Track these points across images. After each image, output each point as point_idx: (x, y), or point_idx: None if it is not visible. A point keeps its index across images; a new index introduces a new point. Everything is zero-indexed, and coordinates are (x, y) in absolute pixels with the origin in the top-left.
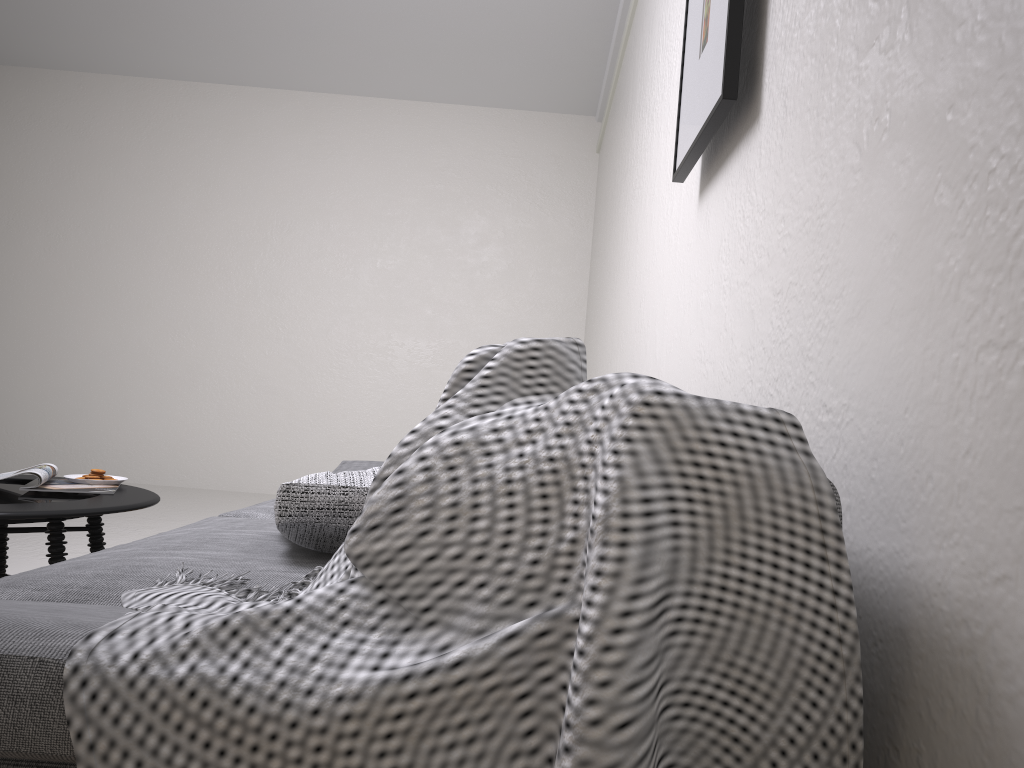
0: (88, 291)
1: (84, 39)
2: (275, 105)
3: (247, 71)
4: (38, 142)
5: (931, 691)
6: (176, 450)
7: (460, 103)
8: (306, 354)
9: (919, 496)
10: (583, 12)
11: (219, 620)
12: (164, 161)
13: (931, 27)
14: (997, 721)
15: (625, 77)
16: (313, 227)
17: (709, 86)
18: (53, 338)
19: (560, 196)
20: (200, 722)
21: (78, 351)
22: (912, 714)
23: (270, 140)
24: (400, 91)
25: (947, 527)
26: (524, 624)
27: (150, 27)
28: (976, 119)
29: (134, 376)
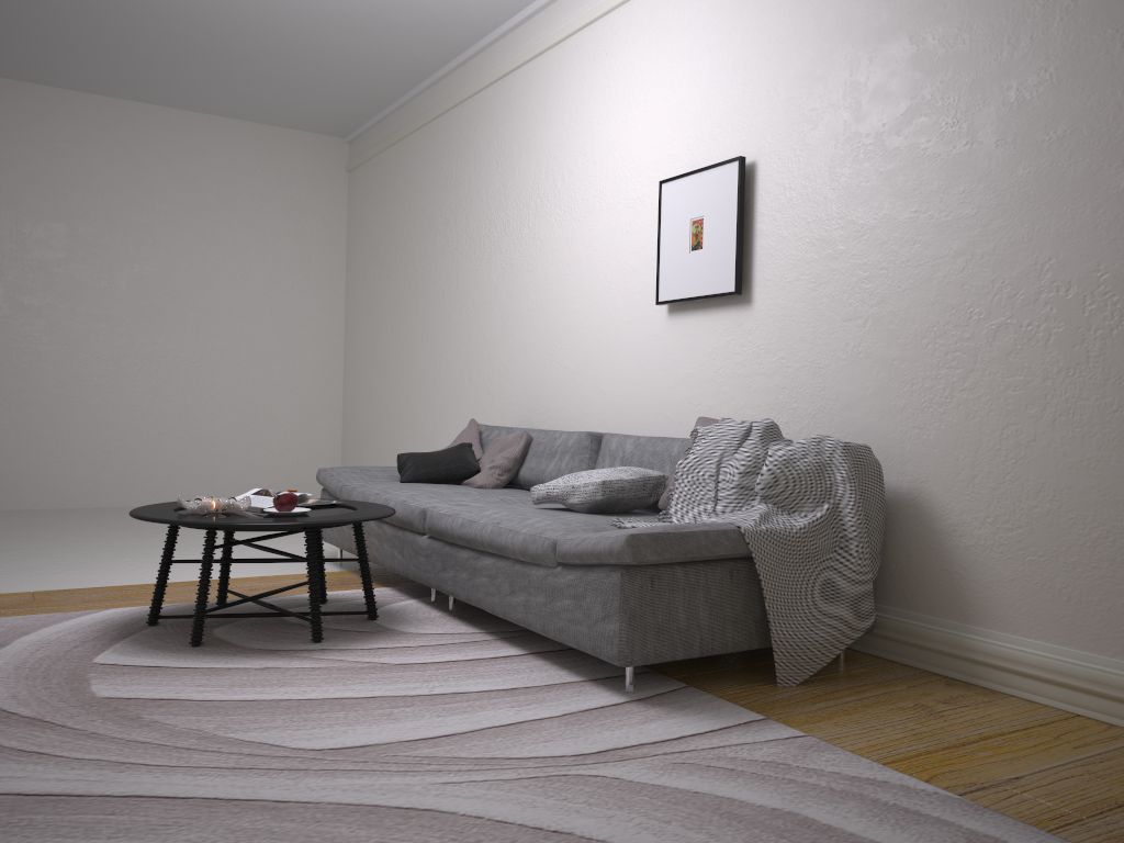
0: None
1: None
2: (4, 96)
3: None
4: None
5: (897, 512)
6: None
7: (214, 114)
8: (64, 363)
9: (888, 464)
10: (392, 77)
11: (759, 515)
12: None
13: (883, 331)
14: (923, 512)
15: (444, 145)
16: (61, 231)
17: (712, 277)
18: None
19: (315, 210)
20: (774, 539)
21: None
22: (890, 520)
23: (1, 134)
24: (156, 98)
25: (901, 471)
26: (828, 506)
27: None
28: (906, 367)
29: None
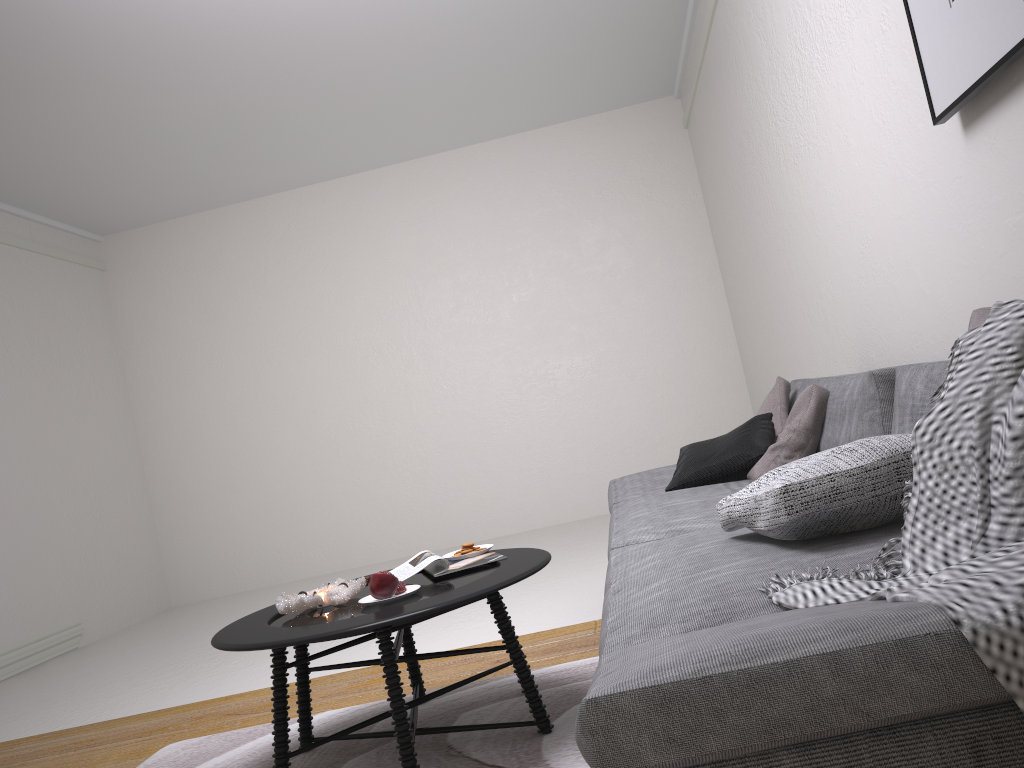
0: (265, 406)
1: (200, 182)
2: (376, 185)
3: (345, 162)
4: (180, 288)
5: None
6: (387, 525)
7: (543, 126)
8: (475, 402)
9: None
10: (657, 2)
11: None
12: (294, 268)
13: None
14: None
15: (724, 48)
16: (445, 284)
17: (992, 28)
18: (248, 458)
19: (663, 181)
20: None
21: (273, 463)
22: None
23: (381, 218)
24: (486, 133)
25: None
26: None
27: (258, 152)
28: None
29: (329, 470)
